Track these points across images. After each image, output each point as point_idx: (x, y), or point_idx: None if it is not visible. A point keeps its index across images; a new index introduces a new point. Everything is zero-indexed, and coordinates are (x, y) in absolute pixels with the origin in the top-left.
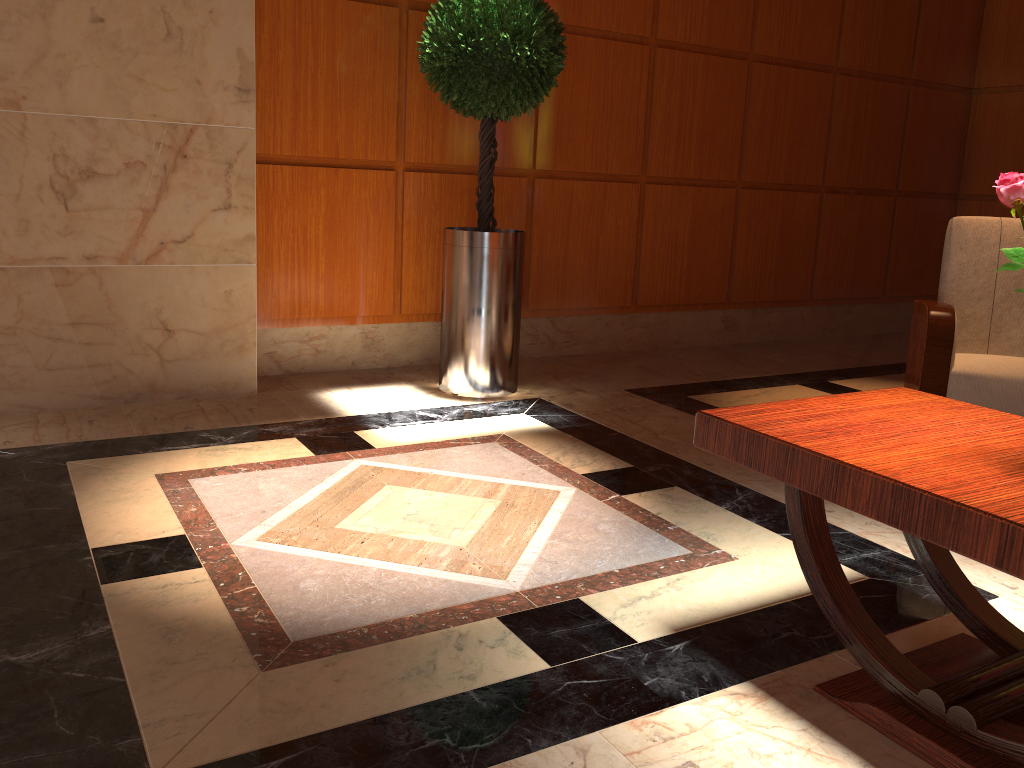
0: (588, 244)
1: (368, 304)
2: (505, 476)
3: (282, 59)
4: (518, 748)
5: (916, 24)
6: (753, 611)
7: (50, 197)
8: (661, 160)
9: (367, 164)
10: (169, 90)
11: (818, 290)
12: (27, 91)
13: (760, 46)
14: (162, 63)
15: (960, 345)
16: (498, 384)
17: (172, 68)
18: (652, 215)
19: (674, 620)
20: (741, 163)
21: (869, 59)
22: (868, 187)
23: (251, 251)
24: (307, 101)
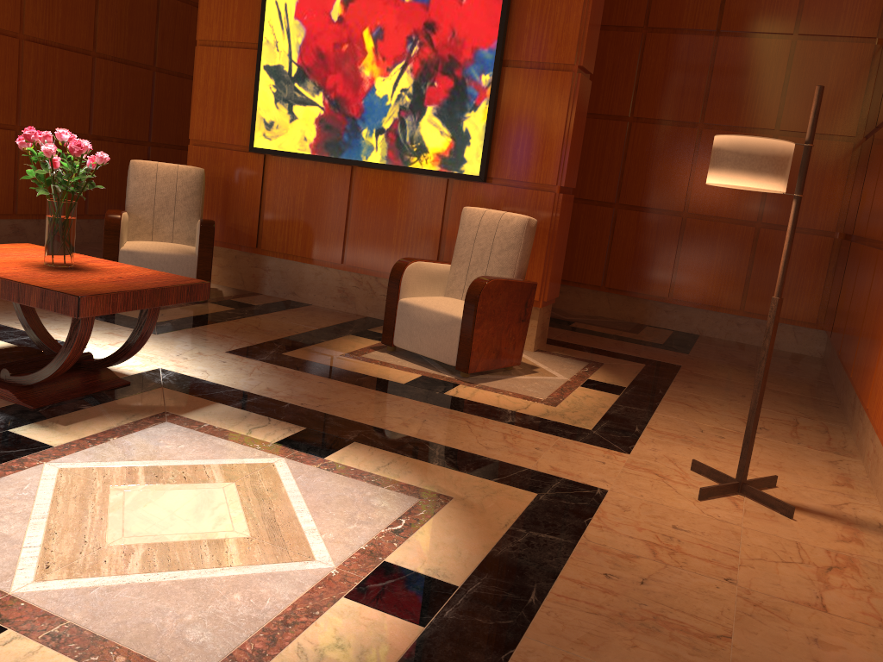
0: None
1: None
2: None
3: None
4: None
5: (156, 30)
6: None
7: None
8: None
9: None
10: None
11: (92, 208)
12: None
13: (29, 29)
14: None
15: (137, 236)
16: None
17: None
18: None
19: None
20: (19, 112)
21: (121, 49)
22: (127, 138)
23: None
24: None
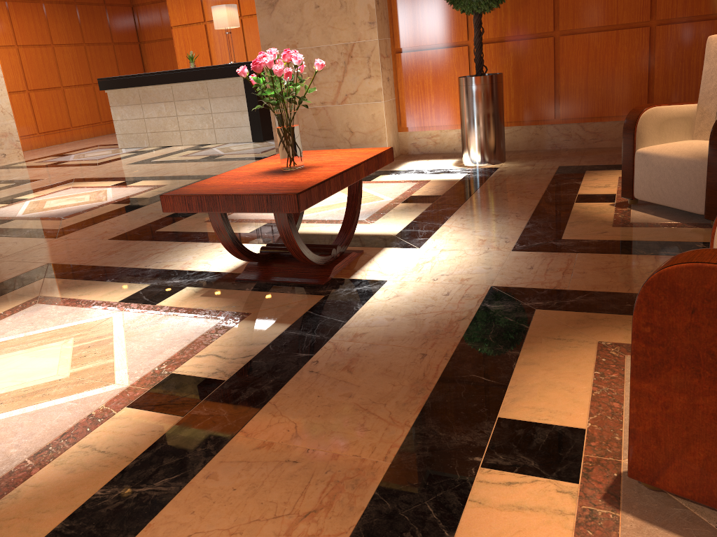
0: (605, 74)
1: (457, 118)
2: (382, 193)
3: (406, 0)
4: (204, 241)
5: None
6: (327, 234)
7: (308, 80)
8: (669, 6)
9: (453, 44)
10: (343, 29)
11: None
12: (298, 40)
13: None
14: (340, 19)
15: (699, 134)
16: (479, 159)
17: (344, 20)
18: (663, 48)
19: (302, 231)
20: None
21: None
22: None
23: (381, 96)
24: (419, 18)
